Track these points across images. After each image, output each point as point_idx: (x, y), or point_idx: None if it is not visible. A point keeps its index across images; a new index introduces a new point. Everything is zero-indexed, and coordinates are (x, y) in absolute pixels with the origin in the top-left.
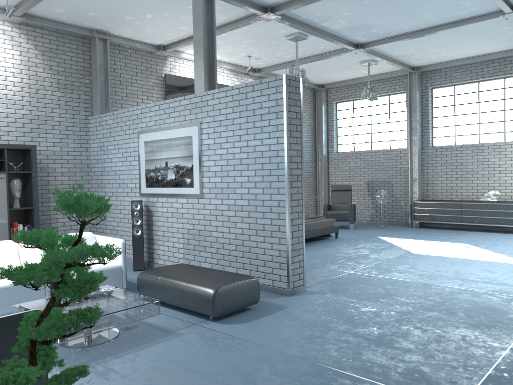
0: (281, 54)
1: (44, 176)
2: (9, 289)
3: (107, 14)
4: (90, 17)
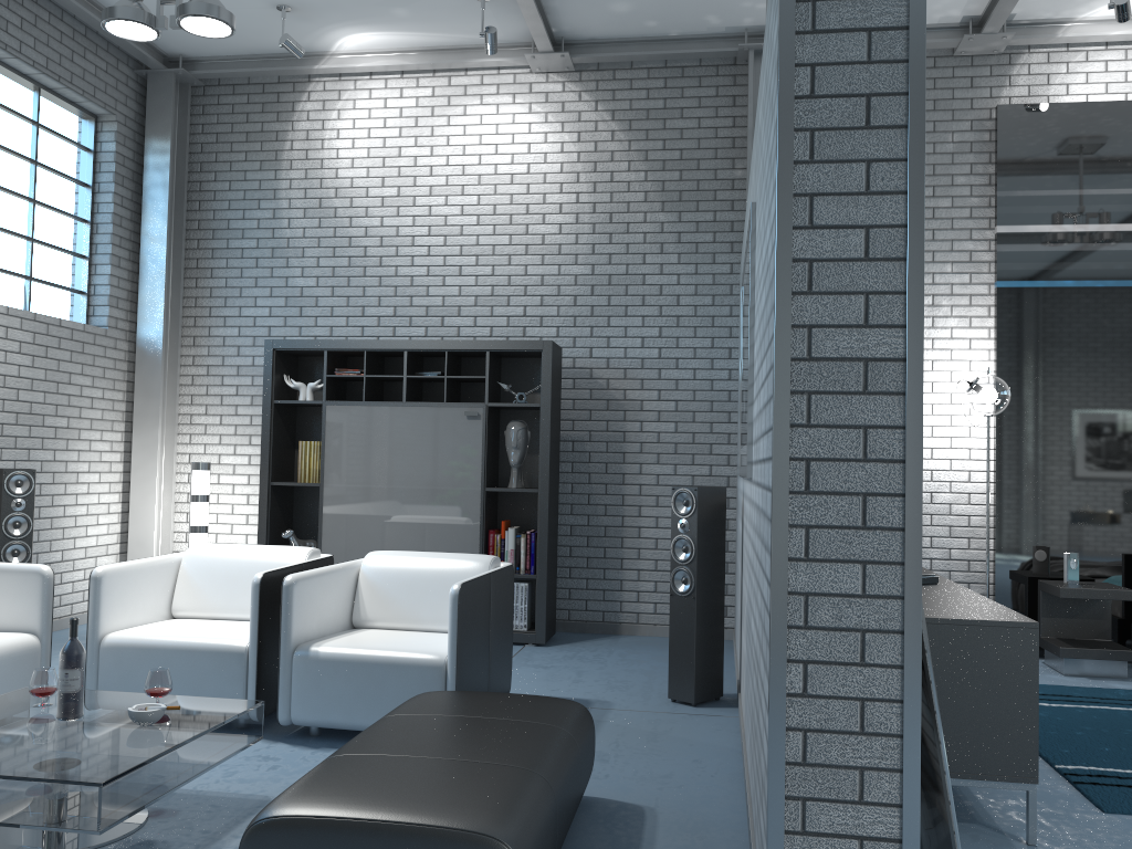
0: None
1: (615, 421)
2: (164, 654)
3: None
4: None
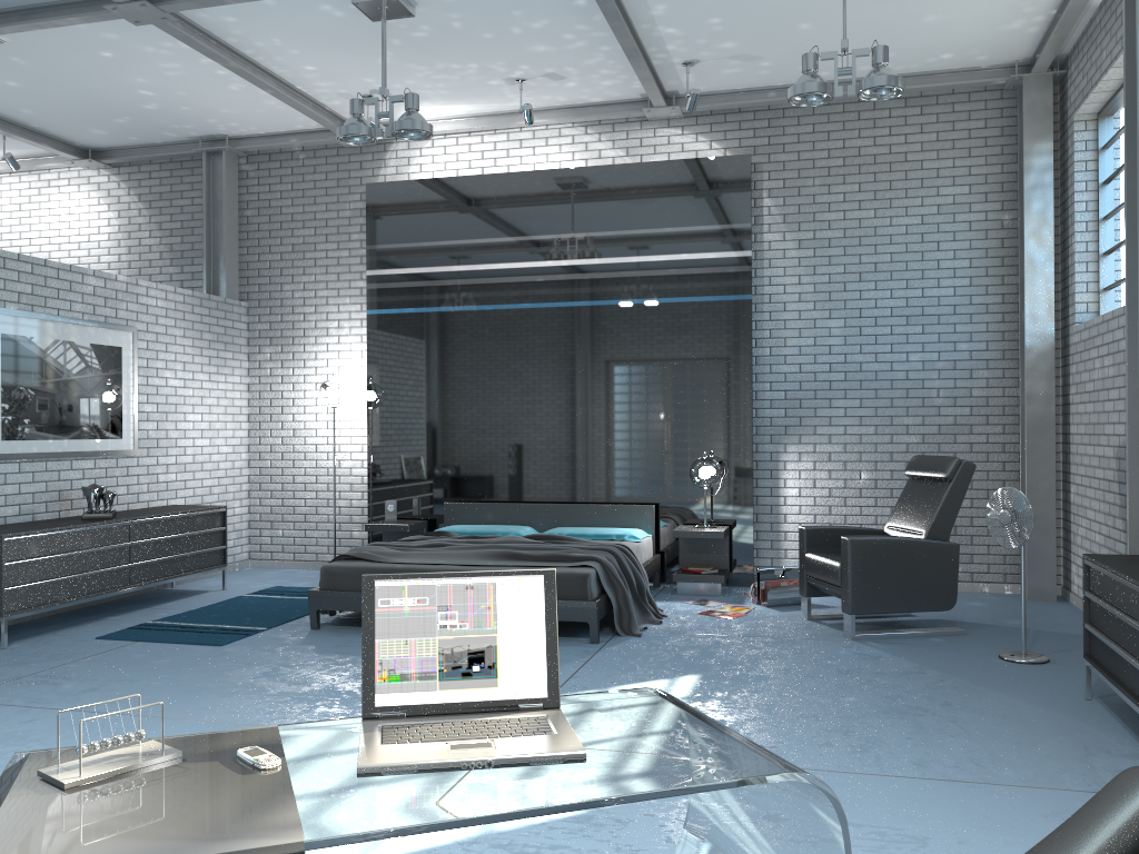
0: (546, 47)
1: None
2: None
3: (128, 114)
4: (137, 125)
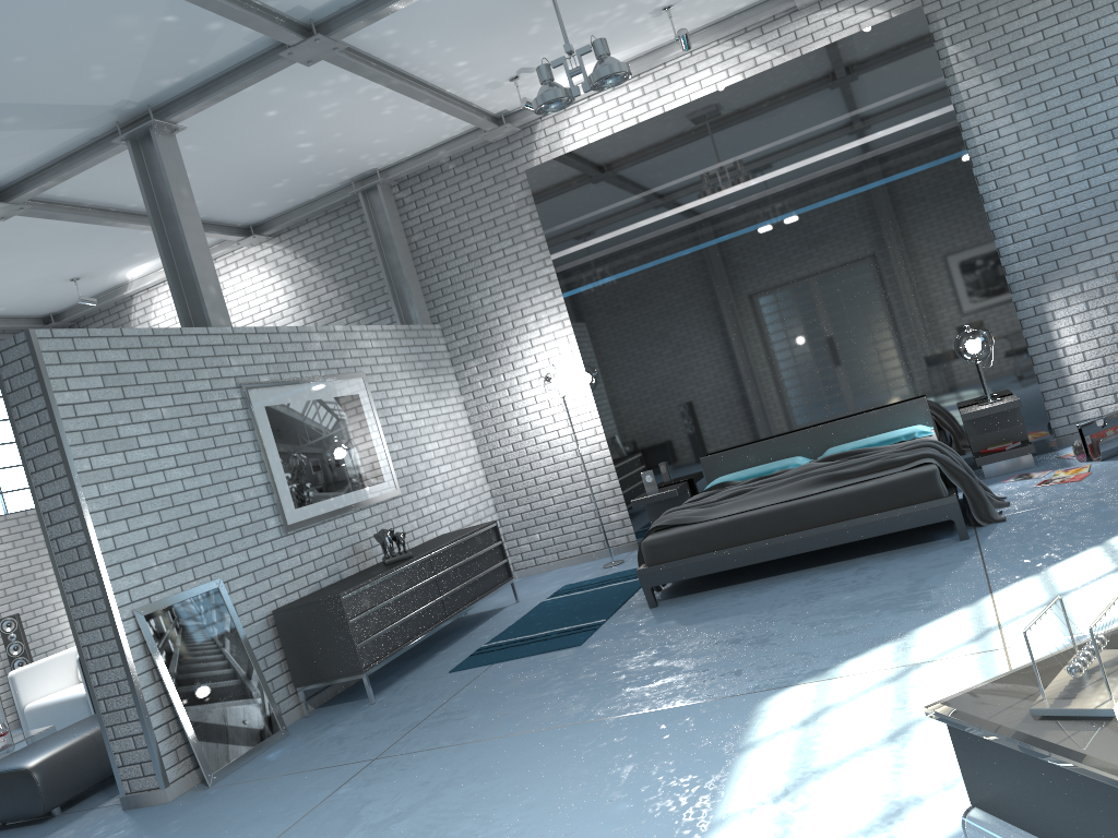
0: None
1: None
2: (51, 708)
3: (287, 175)
4: (294, 185)
